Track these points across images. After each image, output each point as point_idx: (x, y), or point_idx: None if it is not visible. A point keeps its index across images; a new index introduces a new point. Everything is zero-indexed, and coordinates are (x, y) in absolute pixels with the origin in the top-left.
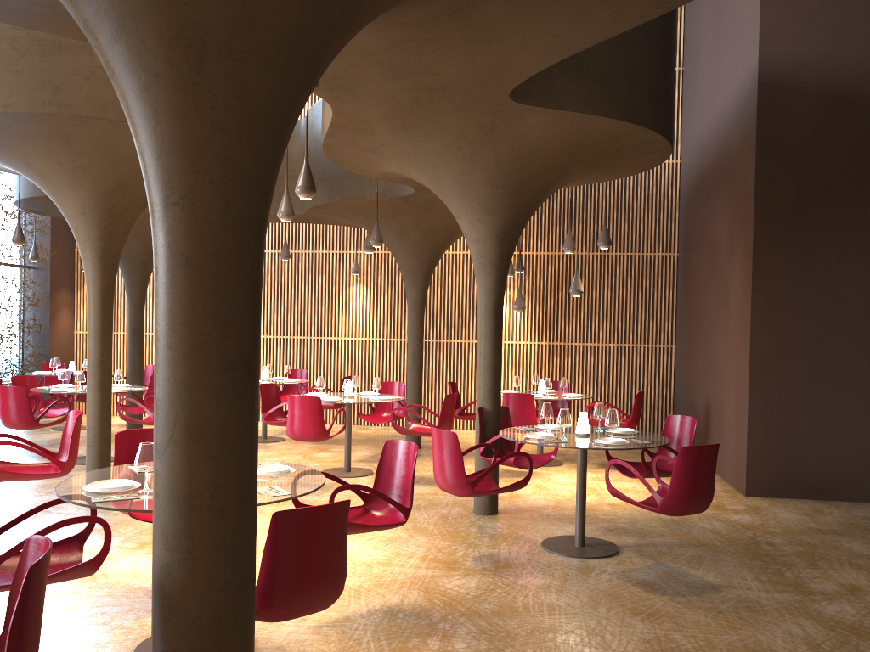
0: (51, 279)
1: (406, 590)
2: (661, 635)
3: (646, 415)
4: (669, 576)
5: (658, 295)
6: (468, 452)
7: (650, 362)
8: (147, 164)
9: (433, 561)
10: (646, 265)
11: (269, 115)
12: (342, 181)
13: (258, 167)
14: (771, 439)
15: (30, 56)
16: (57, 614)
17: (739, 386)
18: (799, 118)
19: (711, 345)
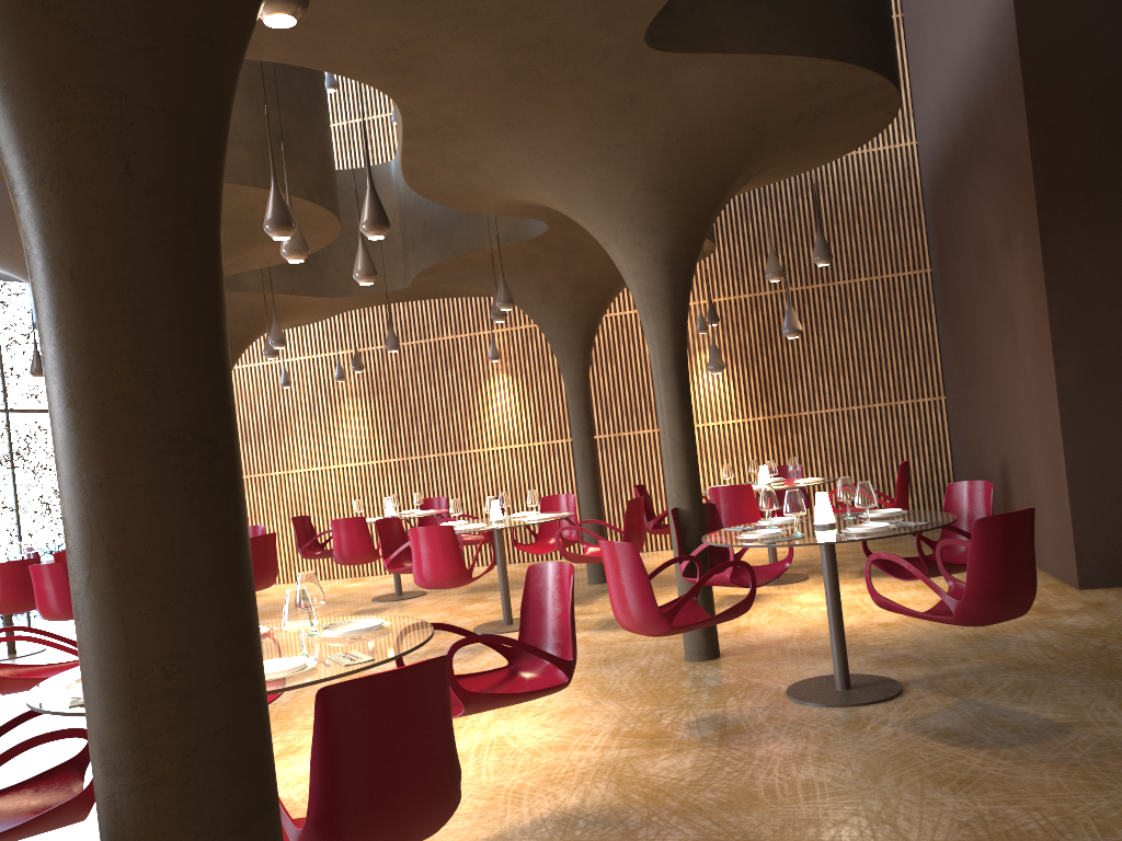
0: None
1: (589, 784)
2: (986, 812)
3: (918, 498)
4: (985, 718)
5: (912, 331)
6: (660, 571)
7: (913, 424)
8: None
9: (629, 736)
10: (889, 291)
11: (181, 10)
12: (452, 231)
13: (177, 103)
14: (1106, 502)
15: None
16: None
17: (1047, 434)
18: (1081, 36)
19: (997, 384)
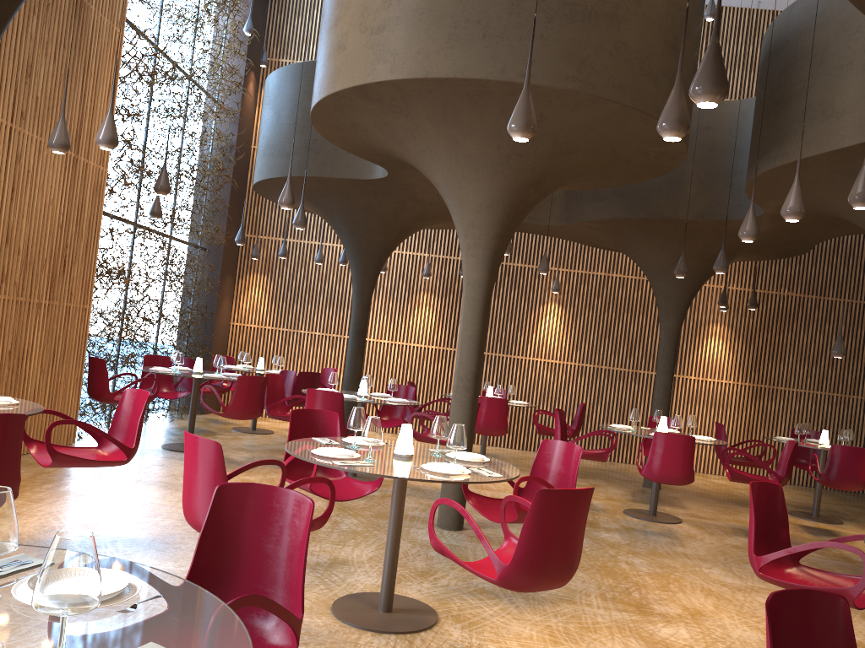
0: (222, 264)
1: None
2: None
3: None
4: None
5: None
6: None
7: (858, 414)
8: None
9: None
10: (863, 314)
11: None
12: (649, 196)
13: None
14: None
15: (558, 21)
16: None
17: None
18: None
19: None
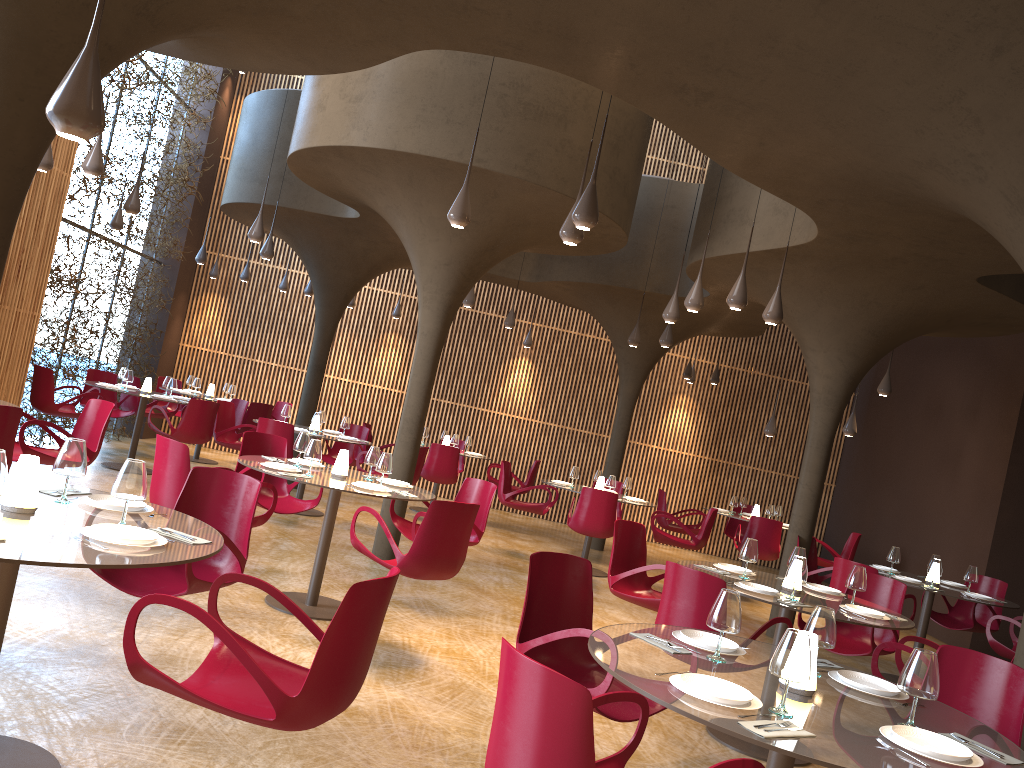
0: (177, 280)
1: None
2: None
3: None
4: None
5: None
6: None
7: None
8: None
9: None
10: None
11: None
12: (613, 265)
13: None
14: None
15: (513, 117)
16: None
17: (970, 548)
18: None
19: (916, 499)
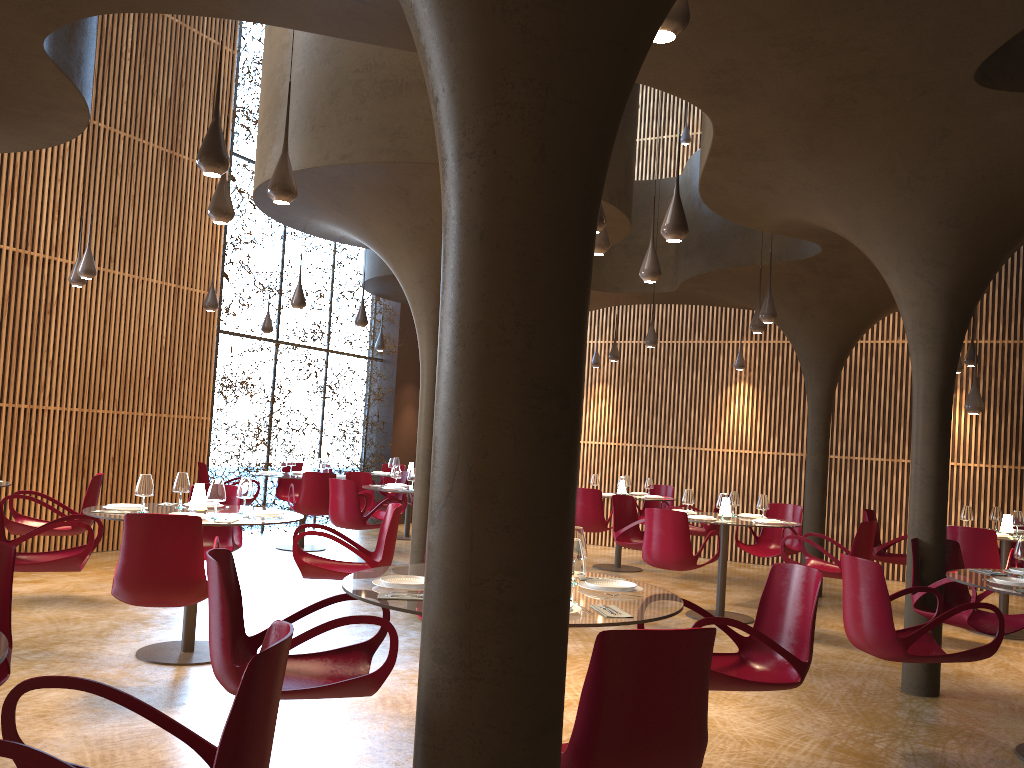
0: (397, 373)
1: None
2: None
3: None
4: None
5: None
6: (897, 596)
7: None
8: (437, 105)
9: (840, 750)
10: None
11: (608, 18)
12: (725, 244)
13: (589, 98)
14: None
15: (370, 100)
16: (347, 742)
17: None
18: None
19: None
